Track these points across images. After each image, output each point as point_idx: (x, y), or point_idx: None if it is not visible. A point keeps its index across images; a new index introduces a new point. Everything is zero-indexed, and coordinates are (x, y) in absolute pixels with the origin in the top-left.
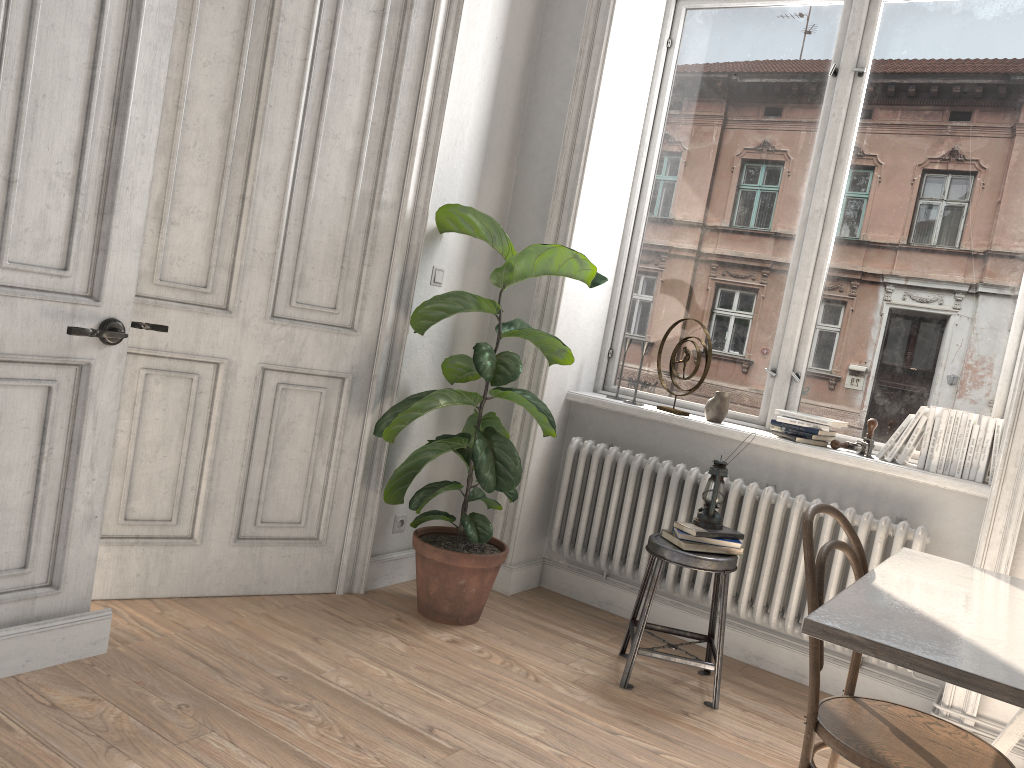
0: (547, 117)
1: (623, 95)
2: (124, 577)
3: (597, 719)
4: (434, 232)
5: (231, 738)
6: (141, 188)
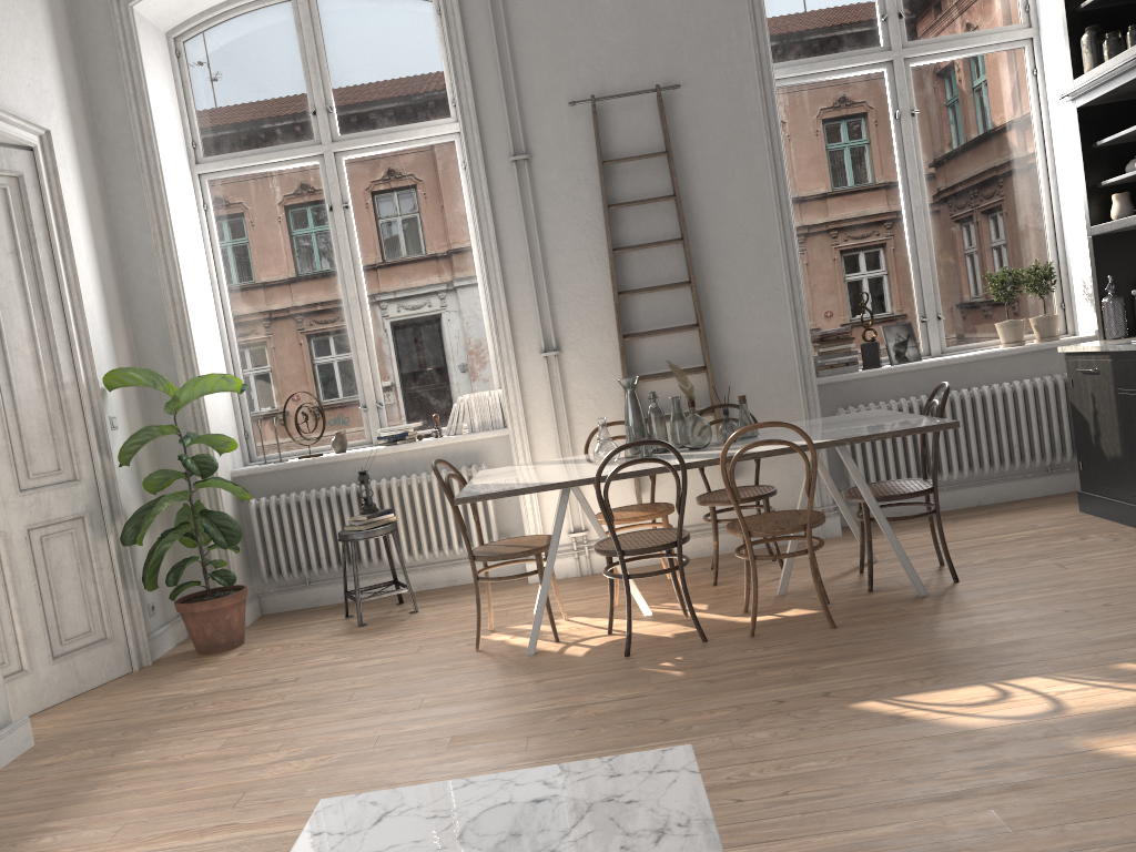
0: (143, 284)
1: (191, 254)
2: None
3: (359, 640)
4: (102, 392)
5: (173, 726)
6: None
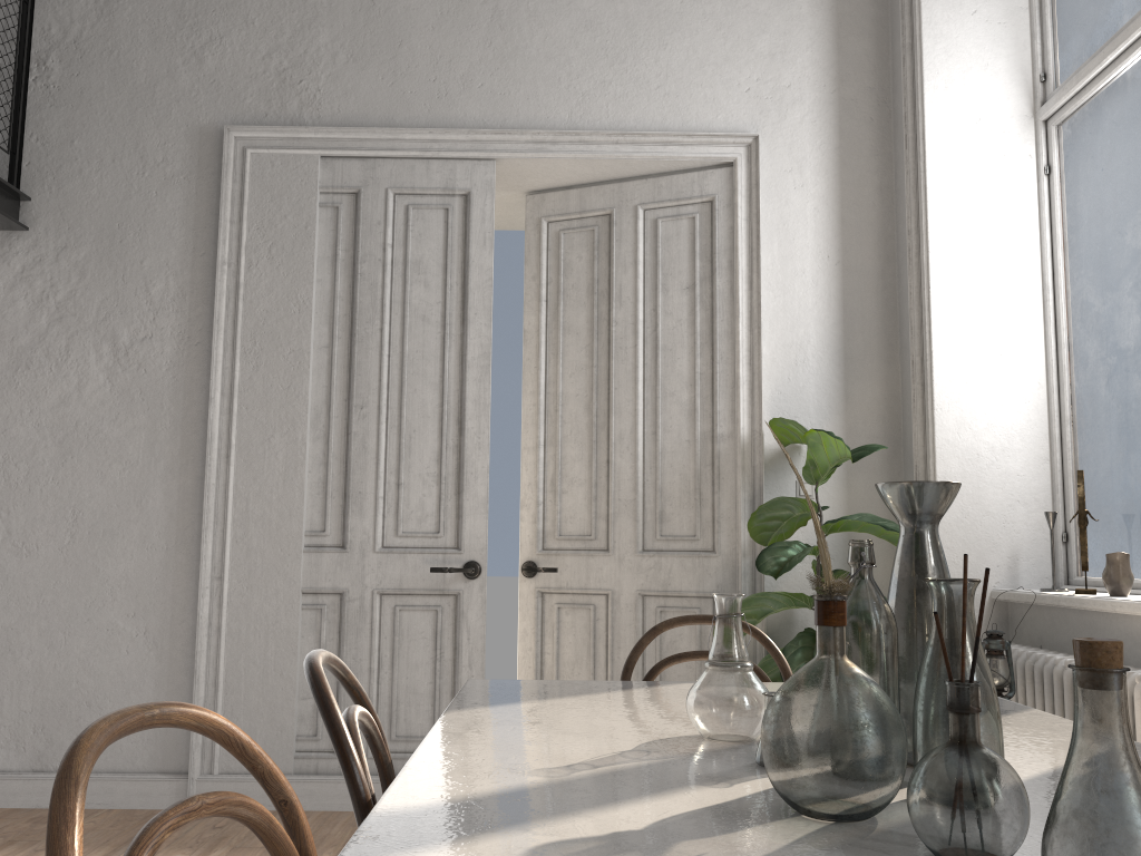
0: (907, 304)
1: (980, 249)
2: None
3: None
4: (788, 449)
5: None
6: (481, 471)
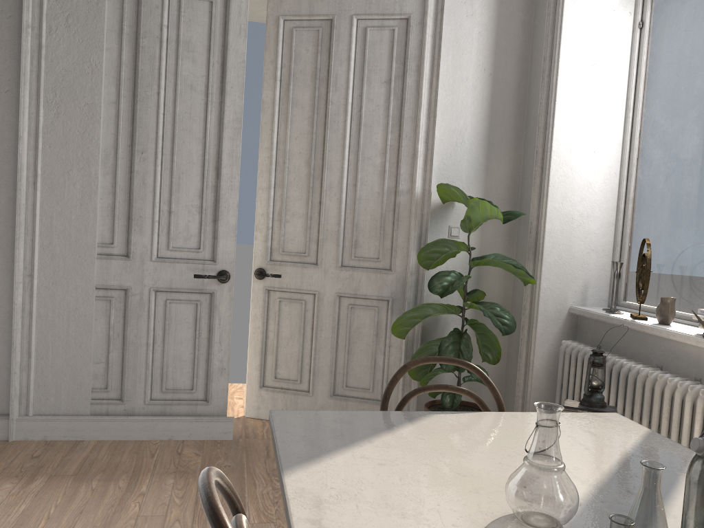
0: (535, 109)
1: (590, 77)
2: (275, 409)
3: None
4: (446, 203)
5: None
6: (232, 206)
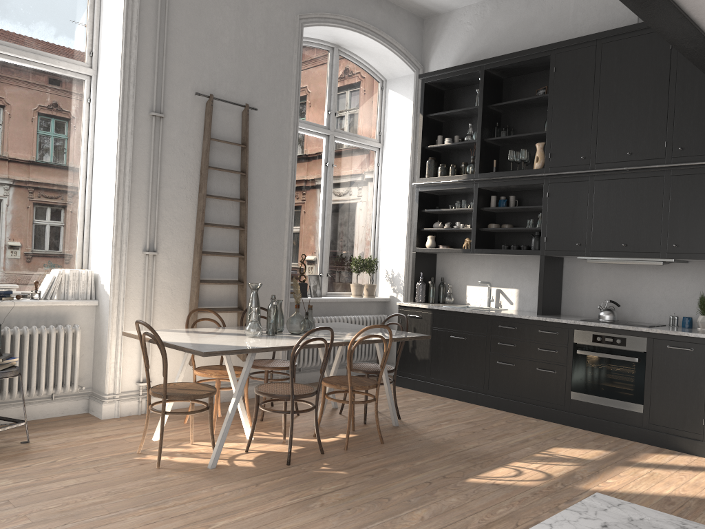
0: None
1: None
2: None
3: (12, 467)
4: None
5: None
6: None
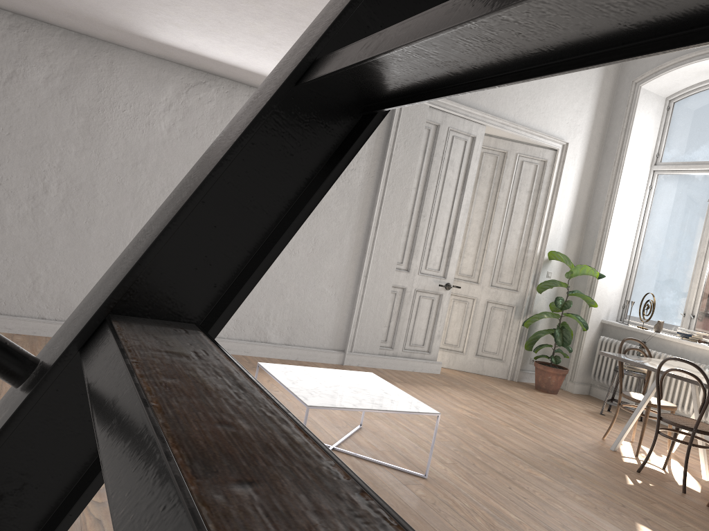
0: (595, 218)
1: (626, 209)
2: (443, 360)
3: (584, 415)
4: (548, 259)
5: (471, 390)
6: (457, 249)
